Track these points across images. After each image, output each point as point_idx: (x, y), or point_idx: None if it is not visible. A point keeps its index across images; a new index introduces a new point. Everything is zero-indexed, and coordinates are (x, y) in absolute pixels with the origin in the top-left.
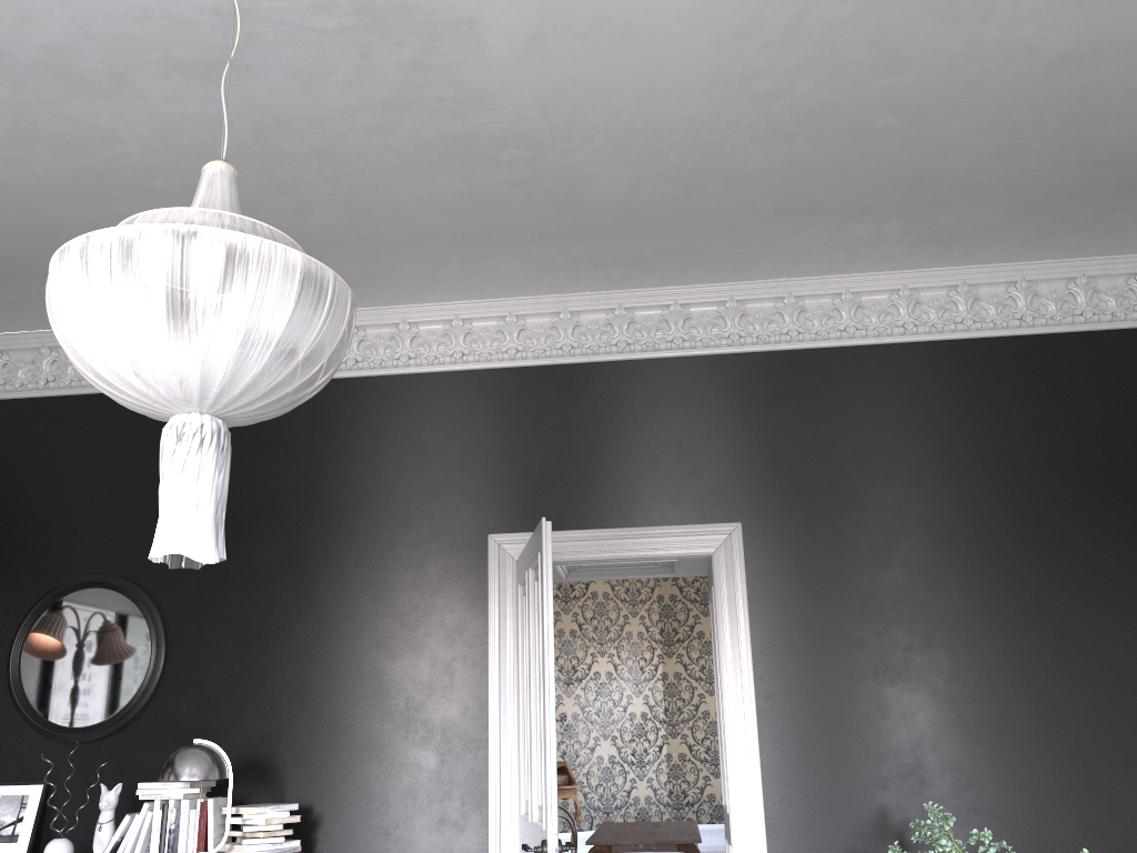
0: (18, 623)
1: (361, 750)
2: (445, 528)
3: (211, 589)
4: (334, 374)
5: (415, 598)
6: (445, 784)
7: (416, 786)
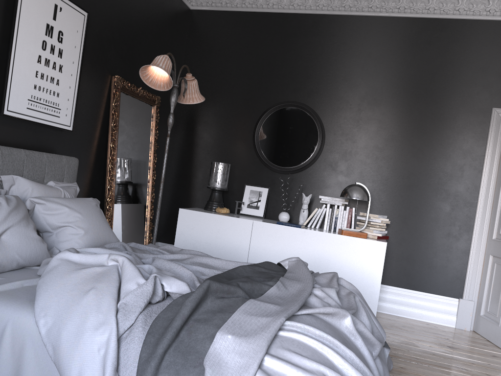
0: (256, 118)
1: (413, 198)
2: (469, 101)
3: (347, 115)
4: (420, 15)
5: (448, 133)
6: (452, 219)
7: (438, 218)
